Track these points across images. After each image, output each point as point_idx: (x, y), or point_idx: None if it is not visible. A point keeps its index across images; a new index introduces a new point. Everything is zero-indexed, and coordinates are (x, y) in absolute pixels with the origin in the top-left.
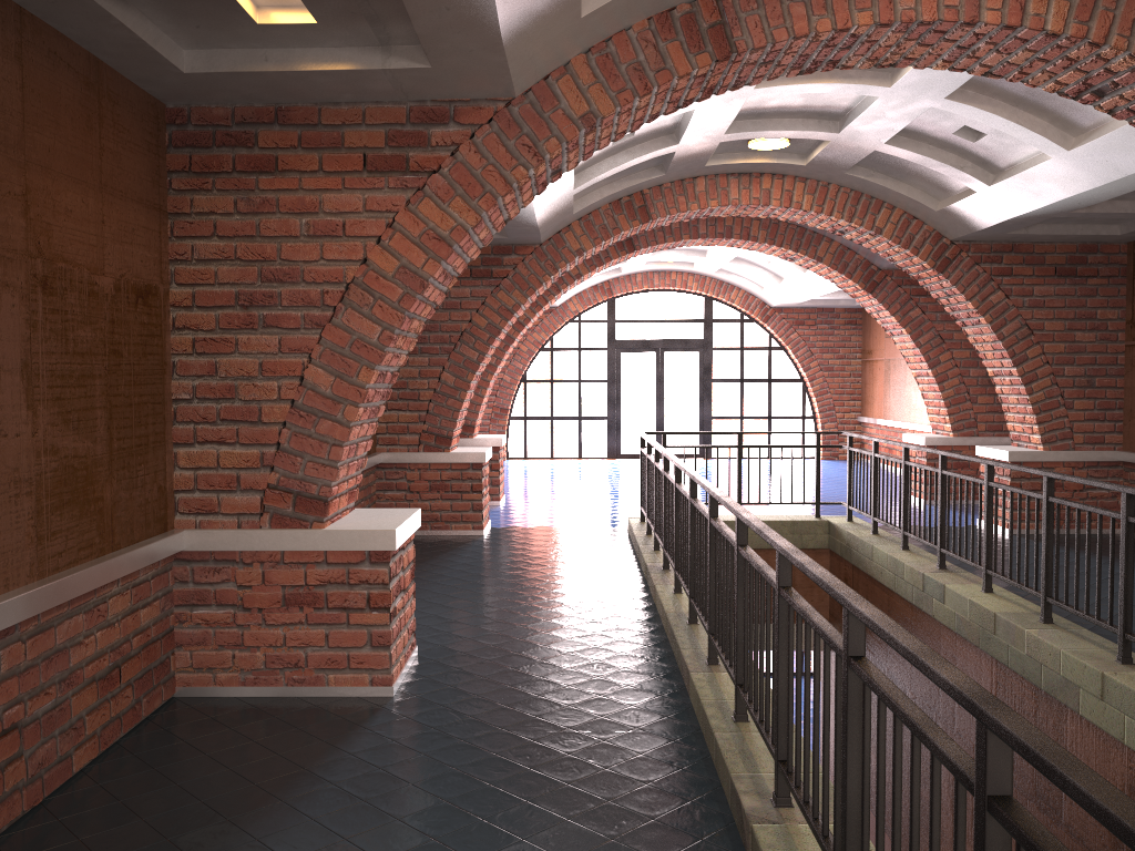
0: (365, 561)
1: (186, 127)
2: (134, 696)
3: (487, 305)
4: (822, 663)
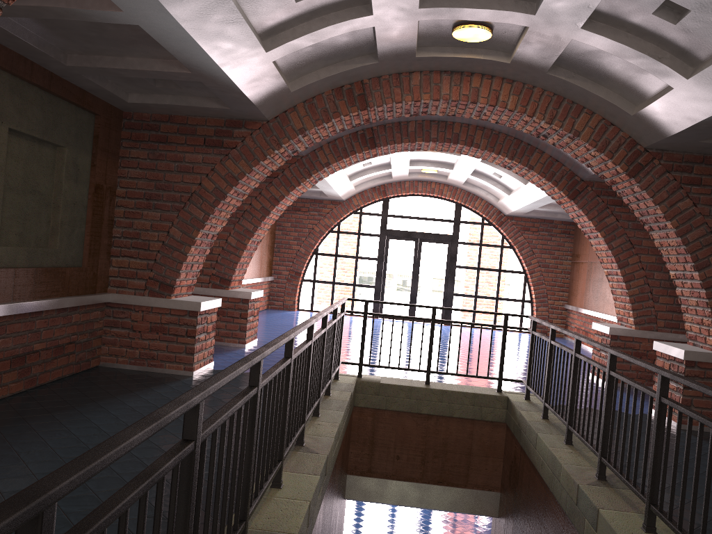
0: None
1: None
2: None
3: (216, 171)
4: (493, 526)
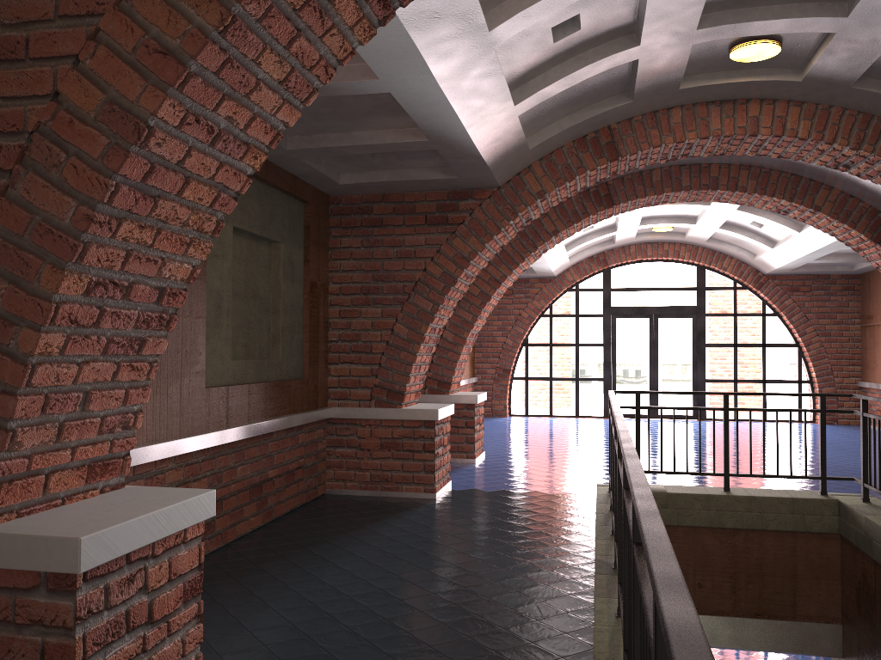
0: (40, 586)
1: None
2: None
3: (442, 253)
4: None
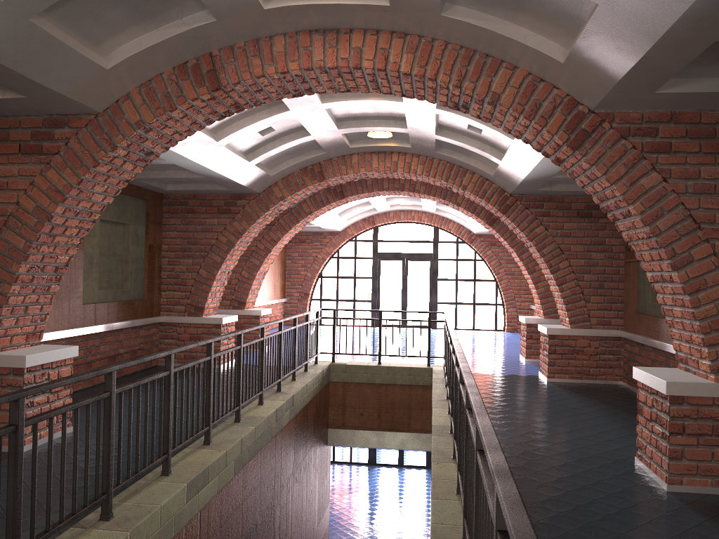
0: (11, 373)
1: None
2: None
3: (227, 229)
4: None
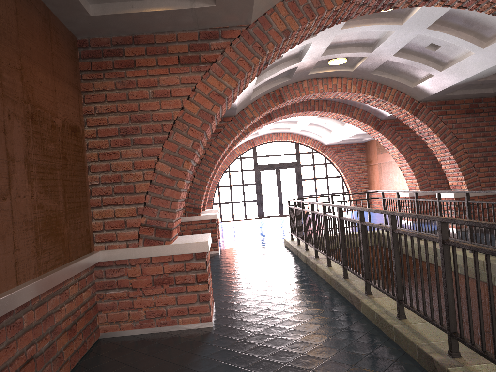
0: (193, 258)
1: (88, 49)
2: (83, 338)
3: (212, 145)
4: None
